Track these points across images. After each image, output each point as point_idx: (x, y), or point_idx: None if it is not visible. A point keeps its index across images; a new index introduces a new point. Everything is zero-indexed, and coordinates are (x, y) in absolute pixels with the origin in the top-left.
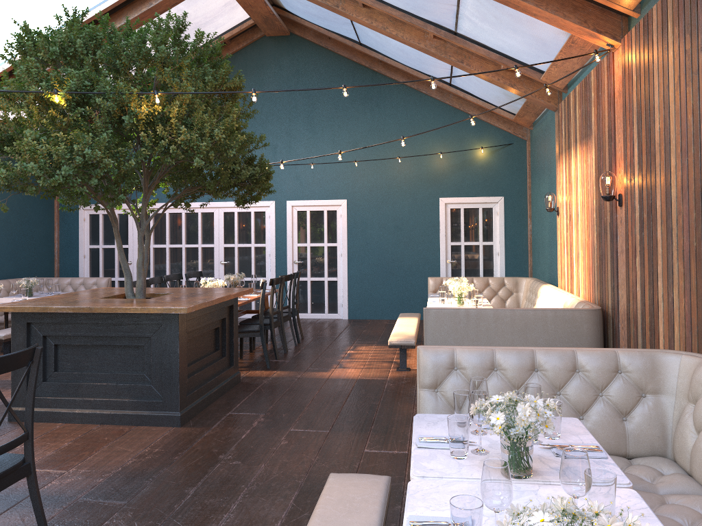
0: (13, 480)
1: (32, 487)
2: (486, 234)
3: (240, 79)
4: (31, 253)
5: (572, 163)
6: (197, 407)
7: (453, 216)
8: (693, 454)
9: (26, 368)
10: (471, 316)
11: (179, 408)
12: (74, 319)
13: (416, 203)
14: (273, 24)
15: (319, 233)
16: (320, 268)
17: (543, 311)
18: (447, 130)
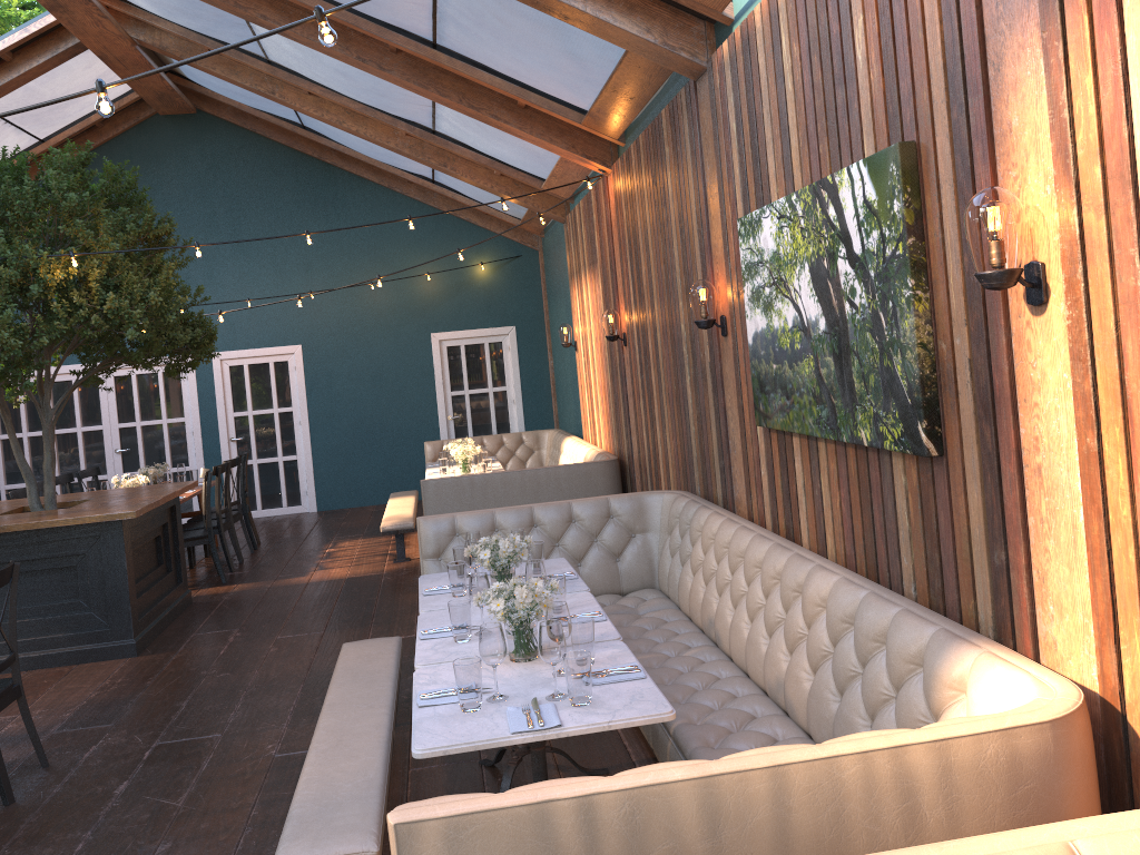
0: (9, 700)
1: (24, 709)
2: (496, 377)
3: (170, 224)
4: None
5: (583, 290)
6: (151, 633)
7: (451, 356)
8: (668, 578)
9: None
10: (477, 483)
11: (133, 634)
12: None
13: (400, 343)
14: (172, 101)
15: (264, 395)
16: (271, 445)
17: (556, 469)
18: (434, 241)
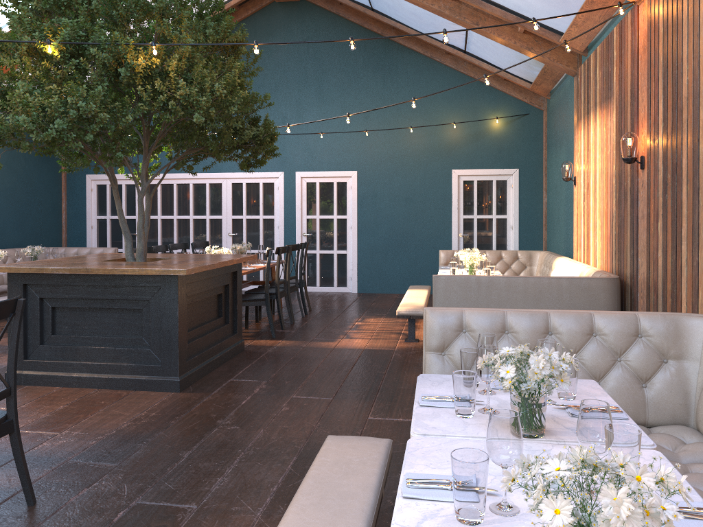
0: None
1: (15, 445)
2: (500, 207)
3: (243, 33)
4: (38, 222)
5: (591, 129)
6: (198, 373)
7: (466, 188)
8: None
9: (23, 330)
10: (483, 283)
11: (178, 373)
12: (71, 281)
13: (428, 175)
14: None
15: (328, 205)
16: (329, 241)
17: (558, 280)
18: (461, 100)
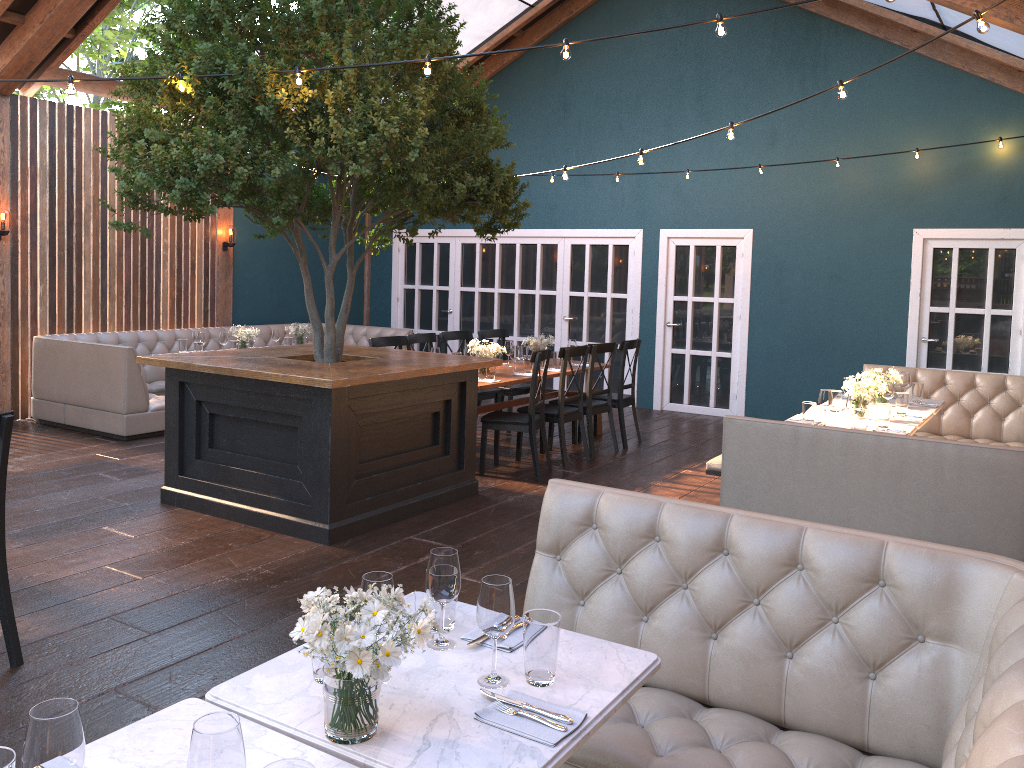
0: None
1: None
2: (999, 296)
3: (443, 42)
4: None
5: None
6: (370, 521)
7: (938, 261)
8: None
9: (178, 439)
10: (803, 438)
11: (328, 519)
12: (223, 382)
13: (870, 238)
14: None
15: (707, 281)
16: (706, 337)
17: (938, 446)
18: (936, 109)
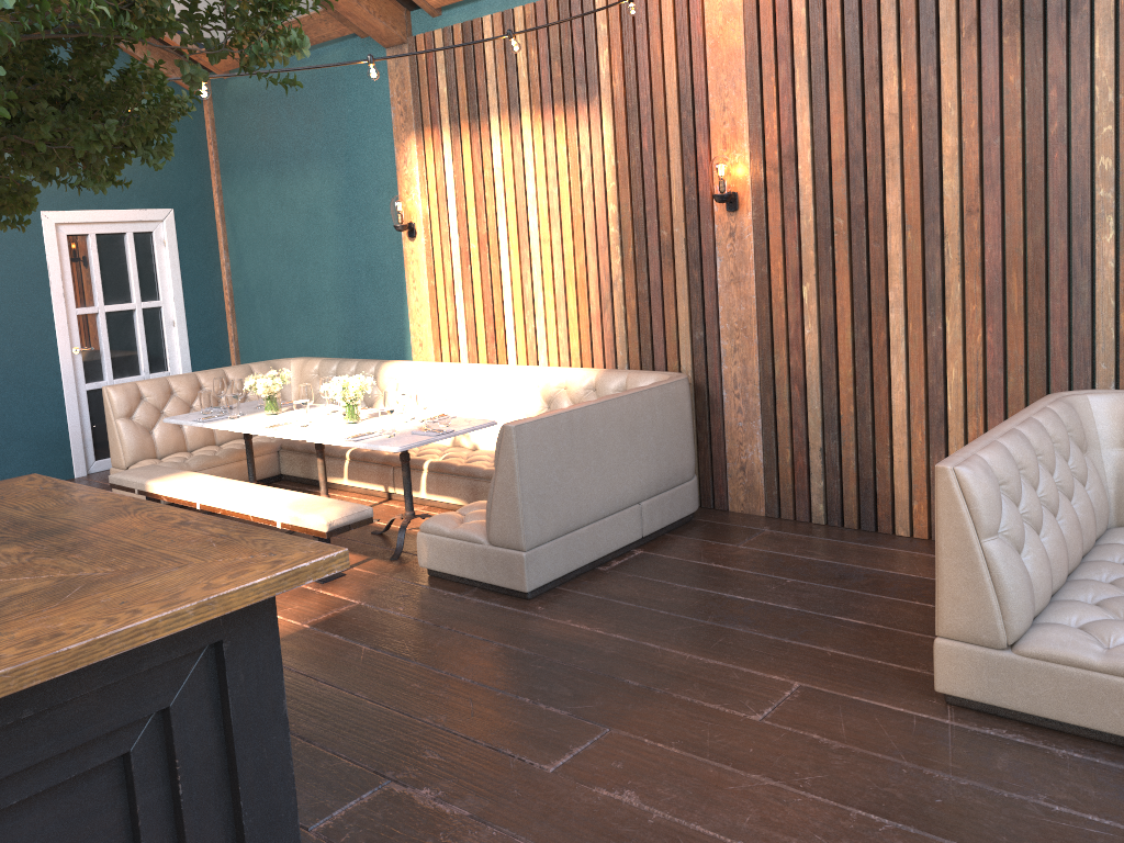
0: None
1: None
2: (145, 286)
3: None
4: None
5: (493, 143)
6: None
7: (74, 251)
8: None
9: None
10: (576, 422)
11: None
12: None
13: None
14: None
15: None
16: None
17: (650, 392)
18: None
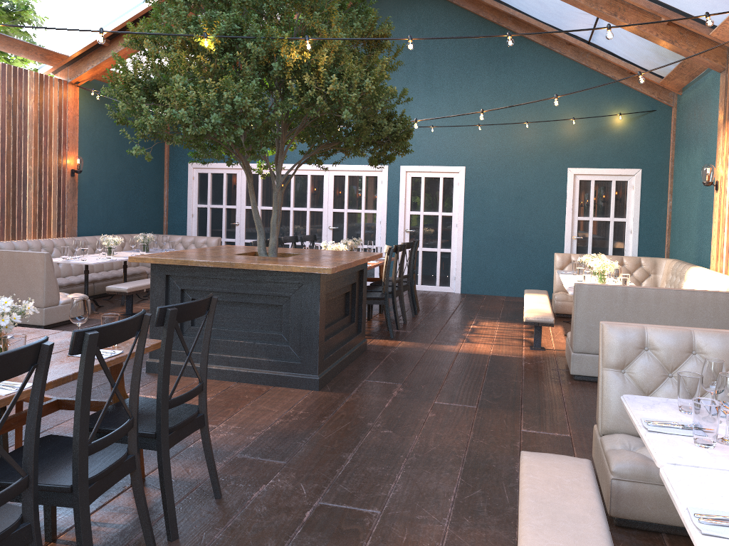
0: (190, 430)
1: (205, 439)
2: (618, 210)
3: (388, 27)
4: (142, 209)
5: None
6: (332, 372)
7: (582, 188)
8: None
9: None
10: (630, 294)
11: (317, 371)
12: (213, 274)
13: (541, 173)
14: None
15: (433, 201)
16: (433, 238)
17: (715, 294)
18: (581, 94)
